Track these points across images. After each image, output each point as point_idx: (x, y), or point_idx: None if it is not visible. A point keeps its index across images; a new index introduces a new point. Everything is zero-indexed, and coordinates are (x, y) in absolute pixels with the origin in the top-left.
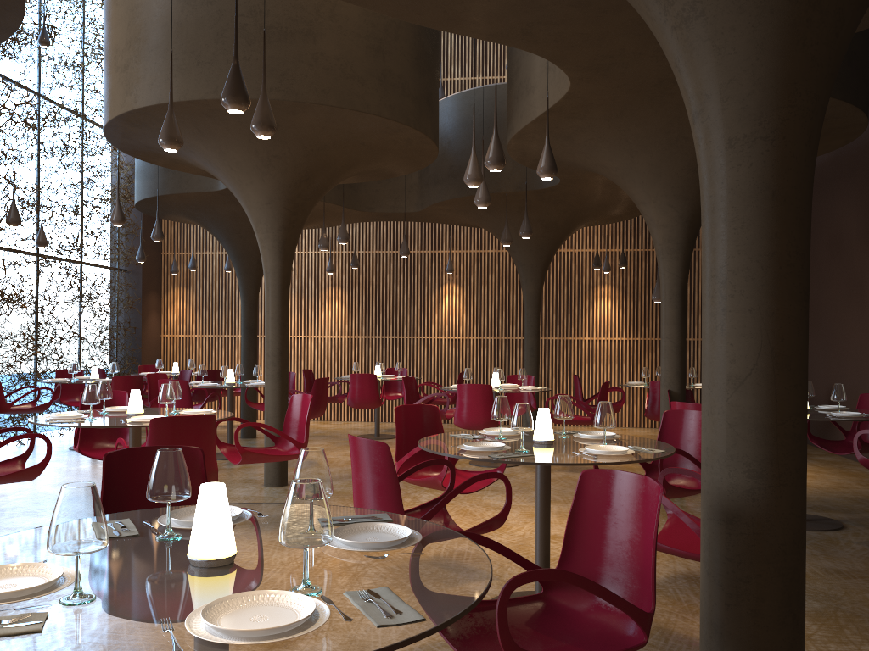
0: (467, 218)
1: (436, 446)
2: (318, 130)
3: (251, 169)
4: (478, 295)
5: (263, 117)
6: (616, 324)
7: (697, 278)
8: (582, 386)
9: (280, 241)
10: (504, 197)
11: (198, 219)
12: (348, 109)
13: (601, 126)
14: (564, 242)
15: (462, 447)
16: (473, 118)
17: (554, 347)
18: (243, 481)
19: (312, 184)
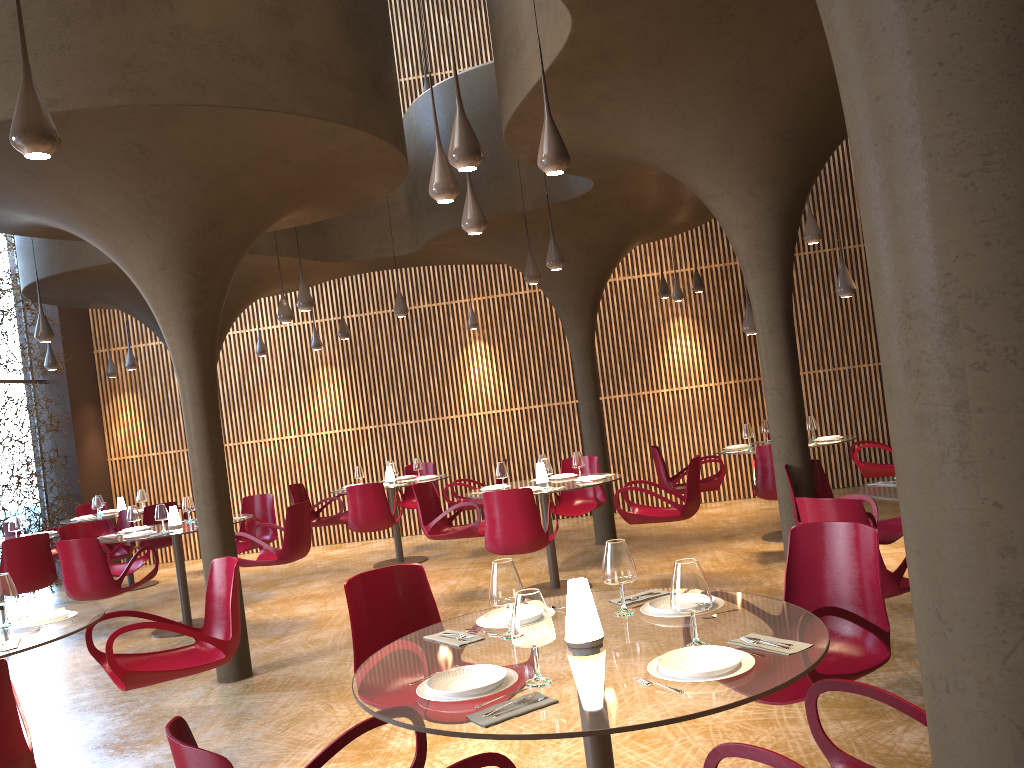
0: (480, 253)
1: (382, 686)
2: (210, 149)
3: (126, 222)
4: (515, 352)
5: (27, 120)
6: (700, 366)
7: (797, 292)
8: (667, 454)
9: (190, 321)
10: (523, 218)
11: (113, 303)
12: (241, 108)
13: (633, 87)
14: (619, 268)
15: (425, 689)
16: (432, 94)
17: (623, 407)
18: (190, 677)
19: (225, 232)
